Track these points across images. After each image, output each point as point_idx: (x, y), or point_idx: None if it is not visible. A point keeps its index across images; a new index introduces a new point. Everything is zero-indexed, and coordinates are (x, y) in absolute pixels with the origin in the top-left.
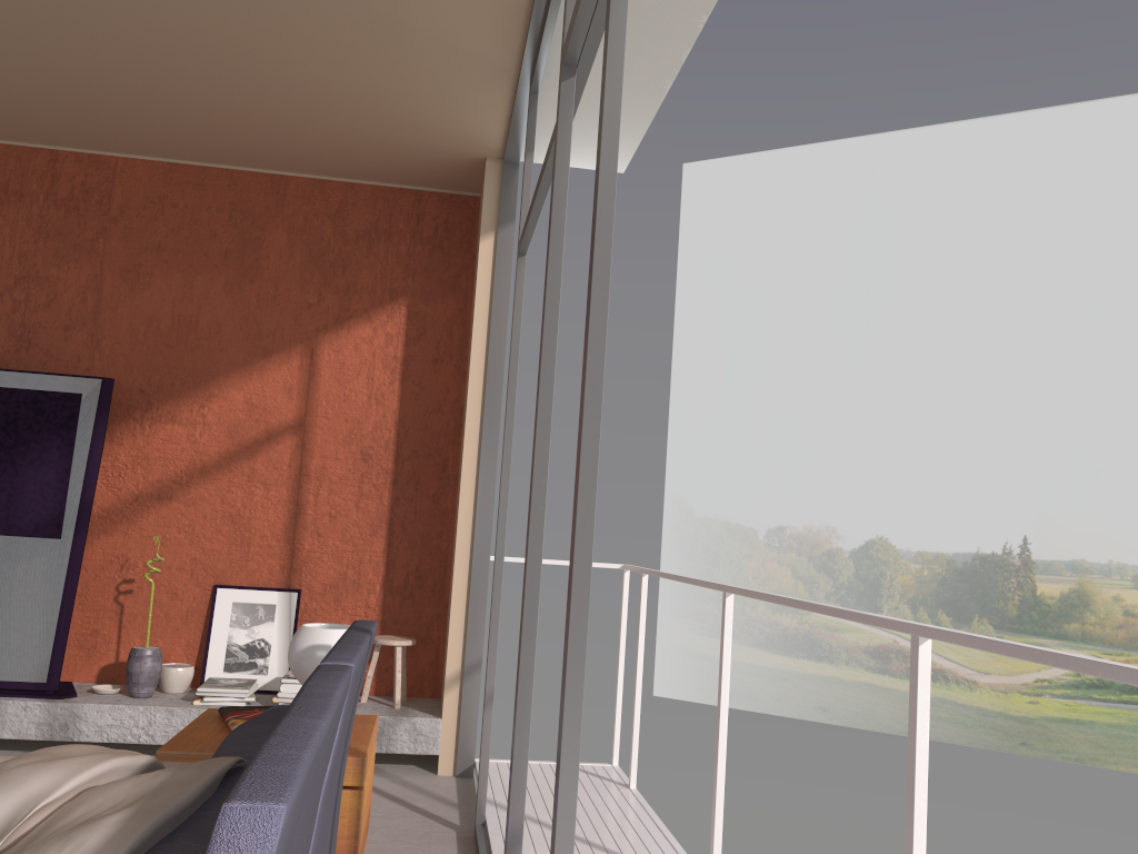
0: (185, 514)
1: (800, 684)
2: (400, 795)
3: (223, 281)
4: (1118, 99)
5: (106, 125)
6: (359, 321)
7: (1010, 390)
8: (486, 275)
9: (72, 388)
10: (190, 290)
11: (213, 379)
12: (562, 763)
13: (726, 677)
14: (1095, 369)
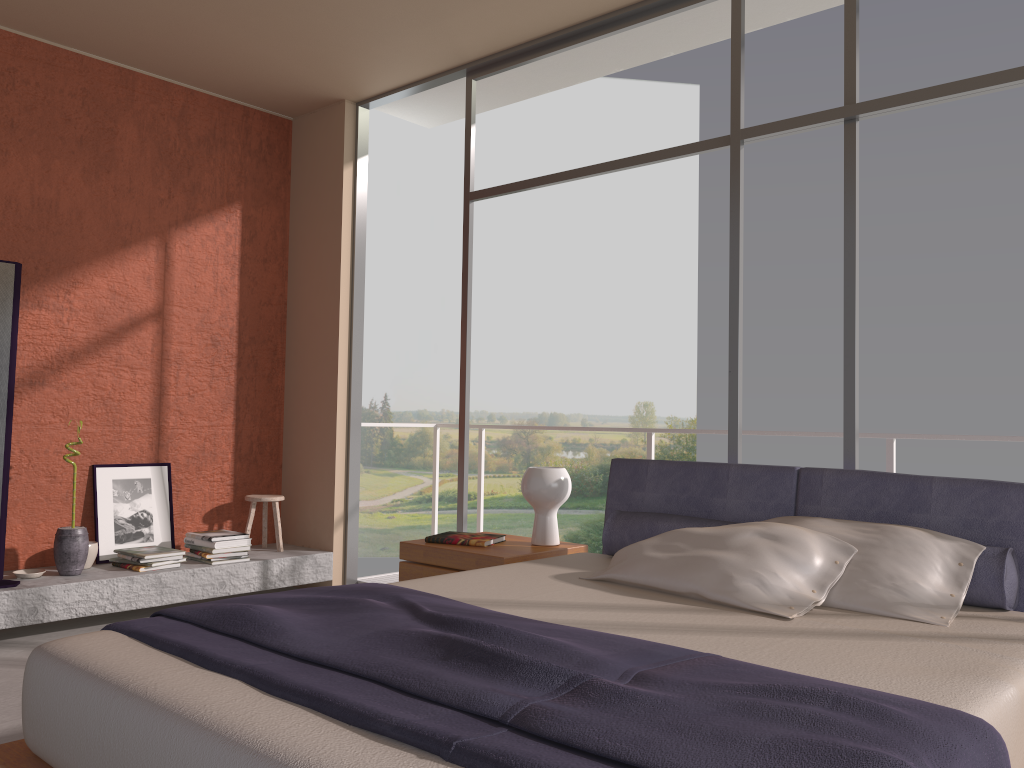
0: (58, 399)
1: None
2: None
3: (81, 169)
4: None
5: None
6: (204, 220)
7: (376, 281)
8: (348, 197)
9: None
10: (48, 174)
11: (77, 266)
12: None
13: None
14: (435, 269)
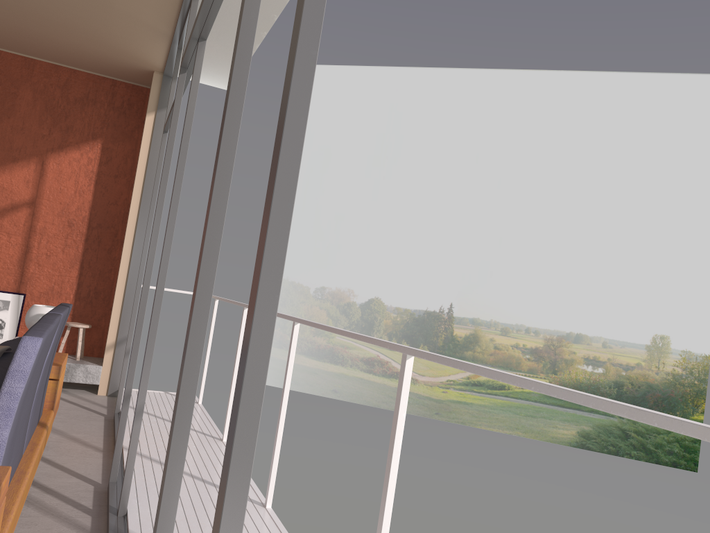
0: None
1: (324, 377)
2: (76, 402)
3: None
4: (527, 71)
5: None
6: (73, 149)
7: (454, 223)
8: (148, 135)
9: None
10: None
11: None
12: (146, 357)
13: (240, 345)
14: (497, 217)
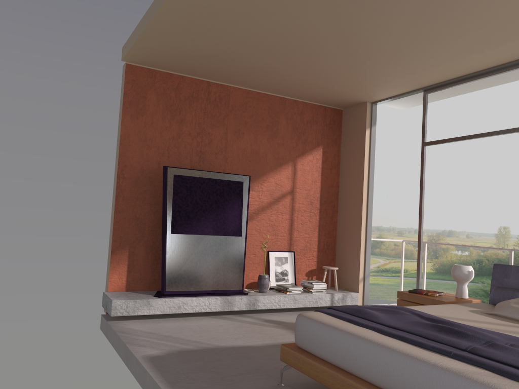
0: (257, 225)
1: None
2: None
3: (267, 137)
4: None
5: (248, 78)
6: (308, 154)
7: None
8: (367, 143)
9: (240, 179)
10: (256, 140)
11: (264, 174)
12: None
13: None
14: (387, 156)
